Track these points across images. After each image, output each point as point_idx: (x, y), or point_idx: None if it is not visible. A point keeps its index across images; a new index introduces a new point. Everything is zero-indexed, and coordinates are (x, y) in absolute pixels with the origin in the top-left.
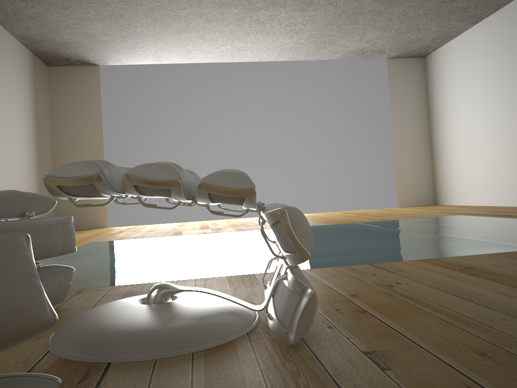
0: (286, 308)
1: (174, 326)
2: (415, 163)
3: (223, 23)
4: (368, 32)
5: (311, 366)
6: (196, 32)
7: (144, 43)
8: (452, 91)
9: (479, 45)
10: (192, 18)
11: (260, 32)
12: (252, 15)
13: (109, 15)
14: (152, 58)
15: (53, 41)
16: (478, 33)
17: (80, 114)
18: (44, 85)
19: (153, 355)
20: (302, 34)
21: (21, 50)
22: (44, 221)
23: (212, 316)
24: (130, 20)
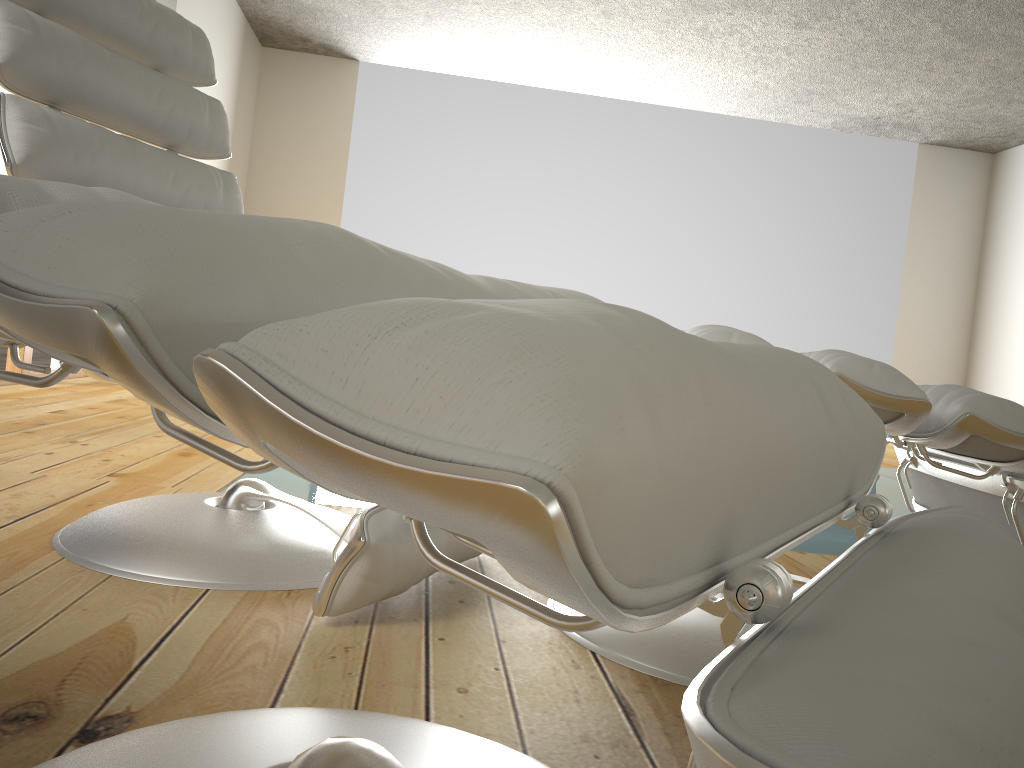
0: None
1: None
2: (934, 360)
3: (634, 24)
4: (908, 87)
5: None
6: (573, 32)
7: (464, 35)
8: None
9: None
10: (578, 5)
11: (696, 52)
12: (697, 18)
13: None
14: (466, 65)
15: (294, 3)
16: None
17: (307, 150)
18: (251, 82)
19: None
20: (775, 70)
21: (231, 9)
22: None
23: None
24: None
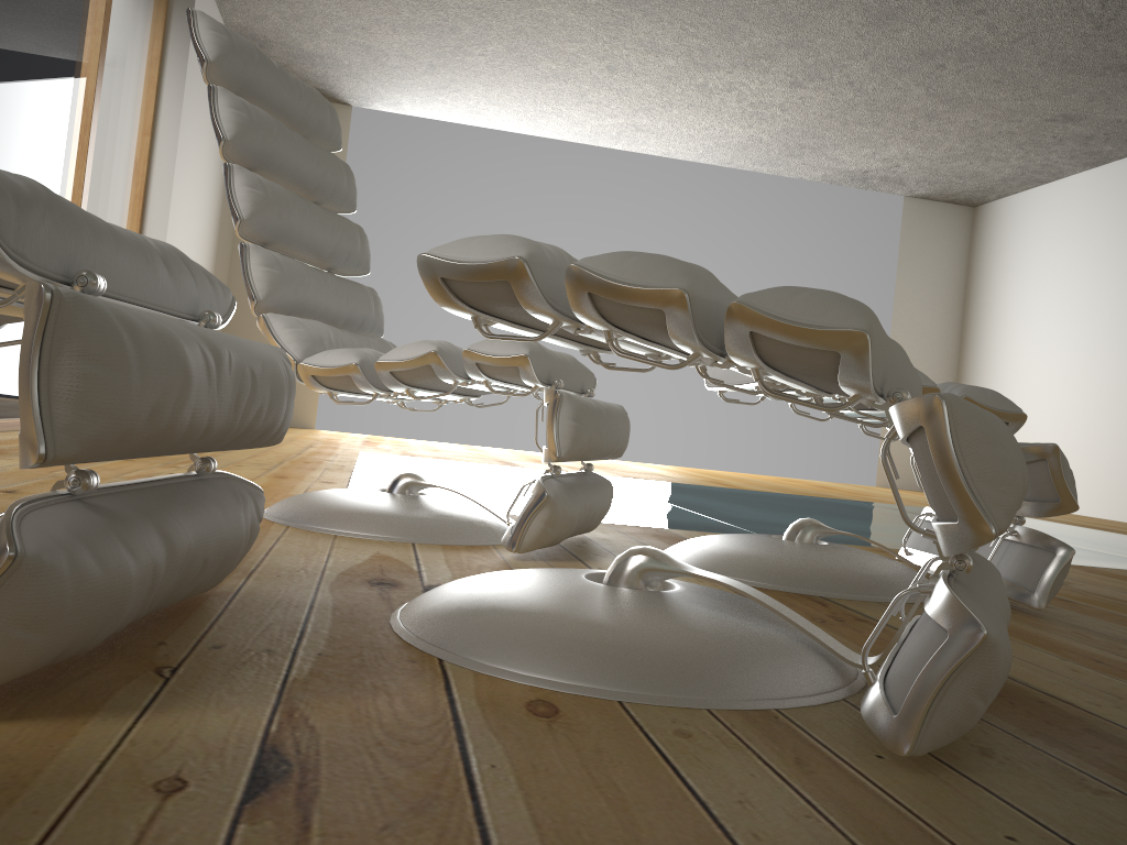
0: (1027, 568)
1: (873, 570)
2: None
3: (637, 79)
4: (894, 144)
5: (1085, 631)
6: (576, 84)
7: (466, 85)
8: (1021, 283)
9: (1093, 208)
10: (584, 60)
11: (695, 106)
12: (698, 76)
13: (433, 25)
14: (463, 113)
15: (294, 48)
16: (1095, 186)
17: None
18: None
19: (870, 597)
20: (770, 125)
21: None
22: (615, 406)
23: (901, 569)
24: (467, 41)
